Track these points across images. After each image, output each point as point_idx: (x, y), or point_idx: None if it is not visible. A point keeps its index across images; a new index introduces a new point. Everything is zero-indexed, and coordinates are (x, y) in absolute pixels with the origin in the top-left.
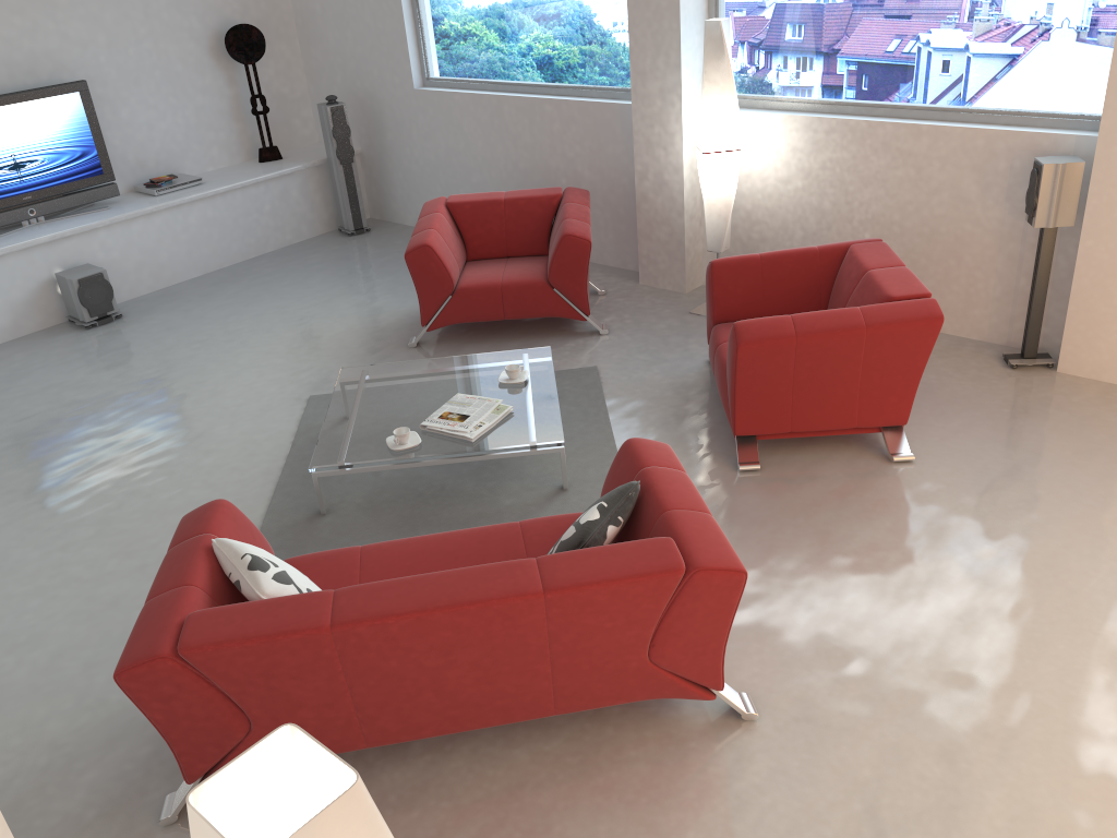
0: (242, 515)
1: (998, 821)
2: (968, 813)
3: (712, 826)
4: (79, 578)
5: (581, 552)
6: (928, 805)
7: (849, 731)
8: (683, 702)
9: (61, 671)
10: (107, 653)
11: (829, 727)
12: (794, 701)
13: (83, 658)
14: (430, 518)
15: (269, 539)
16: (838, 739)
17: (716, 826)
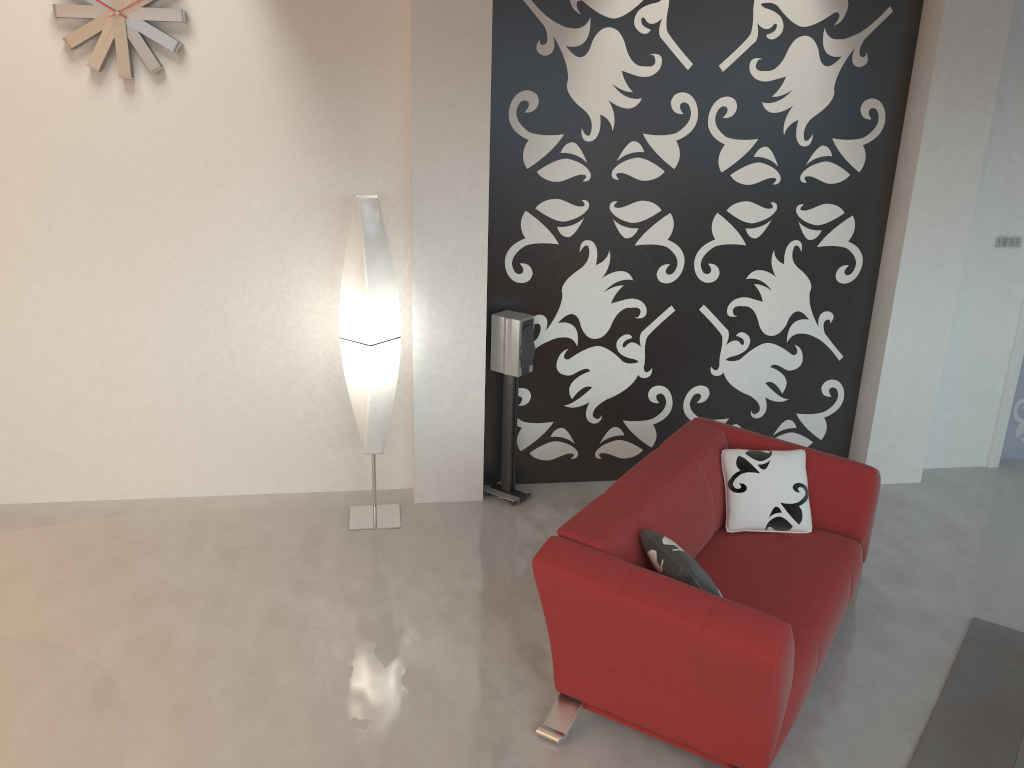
0: (863, 487)
1: (334, 766)
2: (356, 759)
3: (492, 666)
4: (1015, 559)
5: (624, 514)
6: (383, 749)
7: (471, 766)
8: (594, 717)
9: (887, 535)
10: (896, 550)
11: (487, 761)
12: (528, 765)
13: (897, 543)
14: (1002, 729)
15: (1019, 637)
16: (474, 757)
17: (490, 666)
